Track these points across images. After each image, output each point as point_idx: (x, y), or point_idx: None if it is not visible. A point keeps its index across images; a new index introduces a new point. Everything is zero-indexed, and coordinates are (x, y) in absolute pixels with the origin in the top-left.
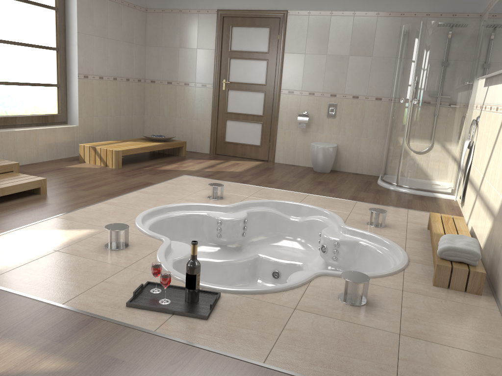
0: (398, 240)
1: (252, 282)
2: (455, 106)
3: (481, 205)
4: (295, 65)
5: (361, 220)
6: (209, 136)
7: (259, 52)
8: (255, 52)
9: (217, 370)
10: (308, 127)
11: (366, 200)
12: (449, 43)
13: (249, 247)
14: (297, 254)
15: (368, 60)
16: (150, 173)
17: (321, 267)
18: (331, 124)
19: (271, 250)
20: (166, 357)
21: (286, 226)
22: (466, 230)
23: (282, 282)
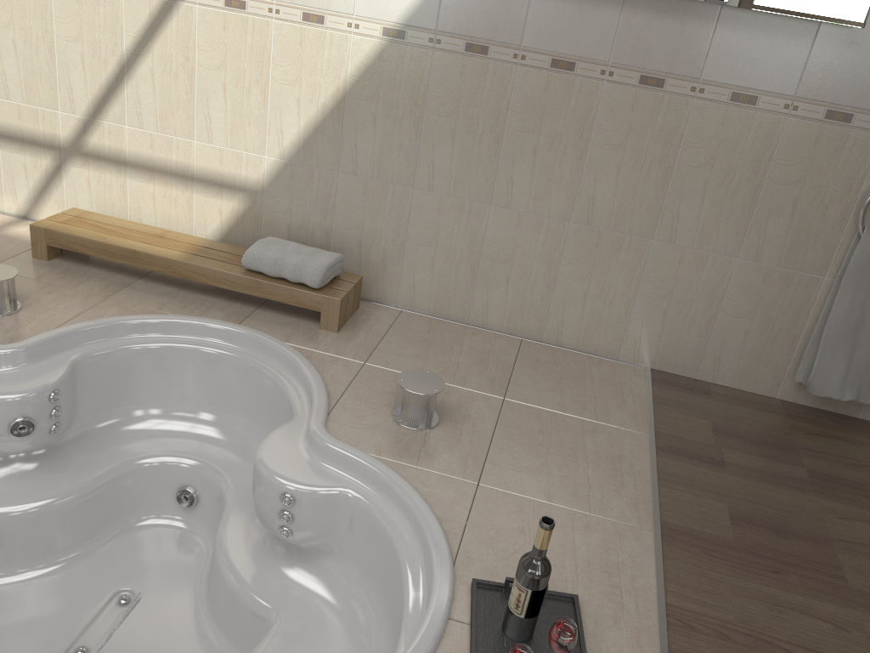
0: (116, 308)
1: None
2: None
3: (124, 175)
4: None
5: None
6: None
7: None
8: None
9: (701, 580)
10: None
11: None
12: None
13: None
14: None
15: None
16: None
17: None
18: None
19: None
20: (716, 647)
21: None
22: (164, 230)
23: None
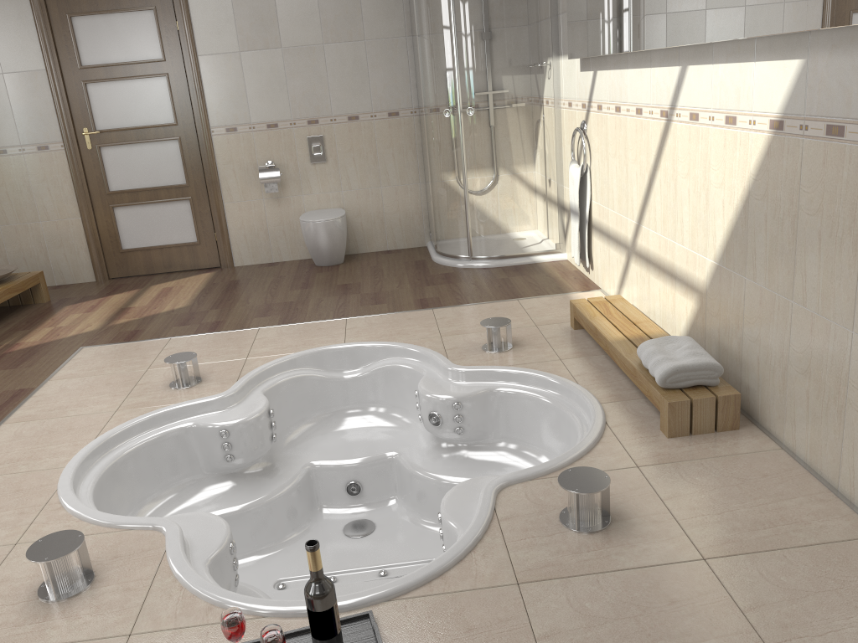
0: (552, 367)
1: (314, 518)
2: (534, 109)
3: (649, 271)
4: (227, 76)
5: (469, 344)
6: (84, 247)
7: (145, 61)
8: (136, 63)
9: None
10: (281, 189)
11: (445, 301)
12: (503, 3)
13: (286, 456)
14: (376, 438)
15: (359, 47)
16: (4, 364)
17: (431, 448)
18: (322, 174)
19: (327, 446)
20: None
21: (335, 392)
22: (646, 320)
23: (368, 498)
